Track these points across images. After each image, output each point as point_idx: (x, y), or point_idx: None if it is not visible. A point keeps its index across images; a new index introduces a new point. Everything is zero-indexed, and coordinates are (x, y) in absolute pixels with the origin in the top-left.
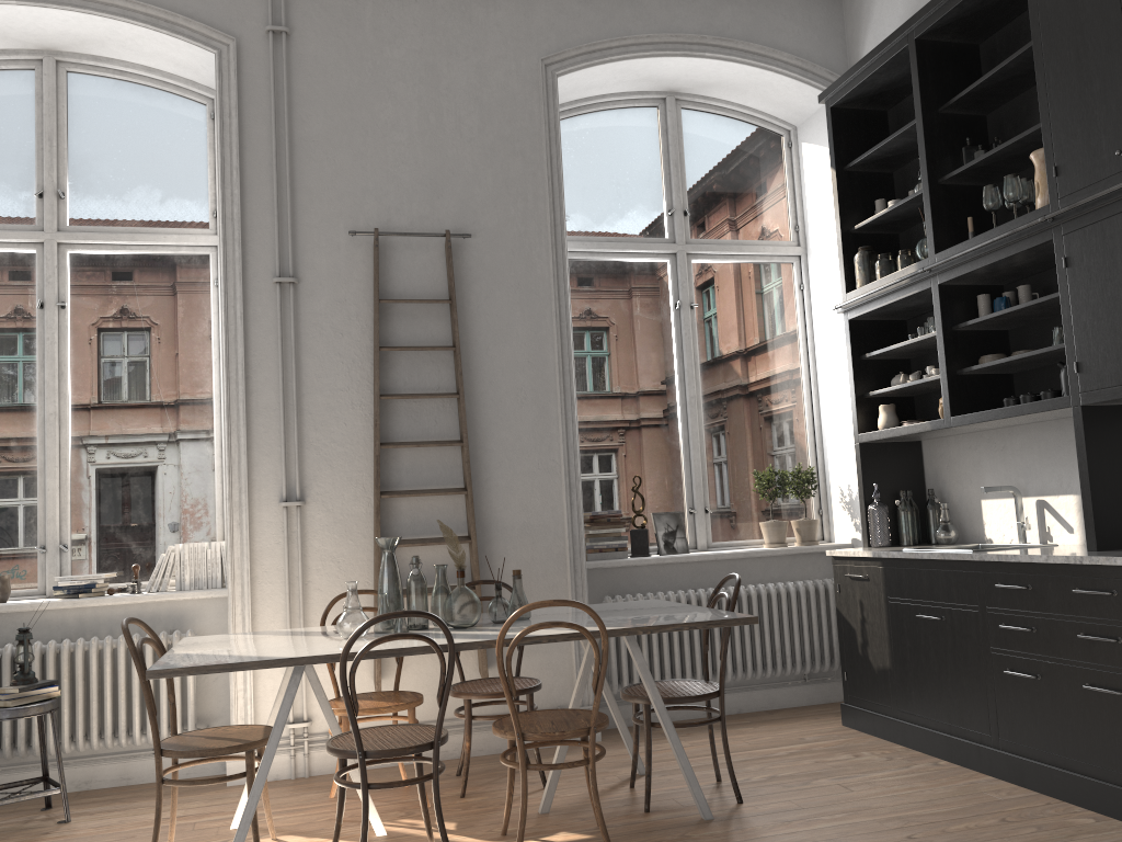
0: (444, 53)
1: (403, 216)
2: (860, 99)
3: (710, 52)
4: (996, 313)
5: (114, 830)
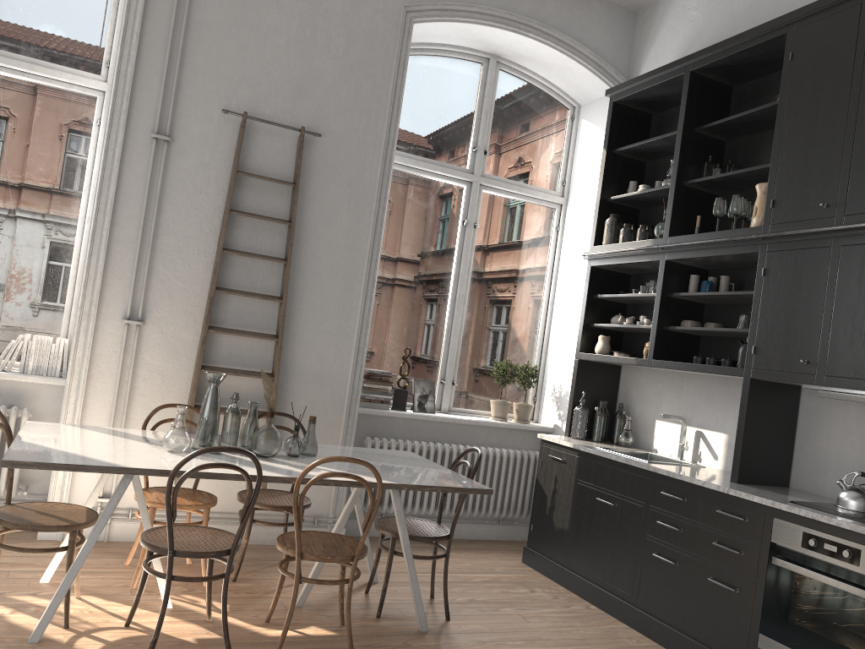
0: None
1: (269, 107)
2: (636, 101)
3: (533, 33)
4: (703, 292)
5: None
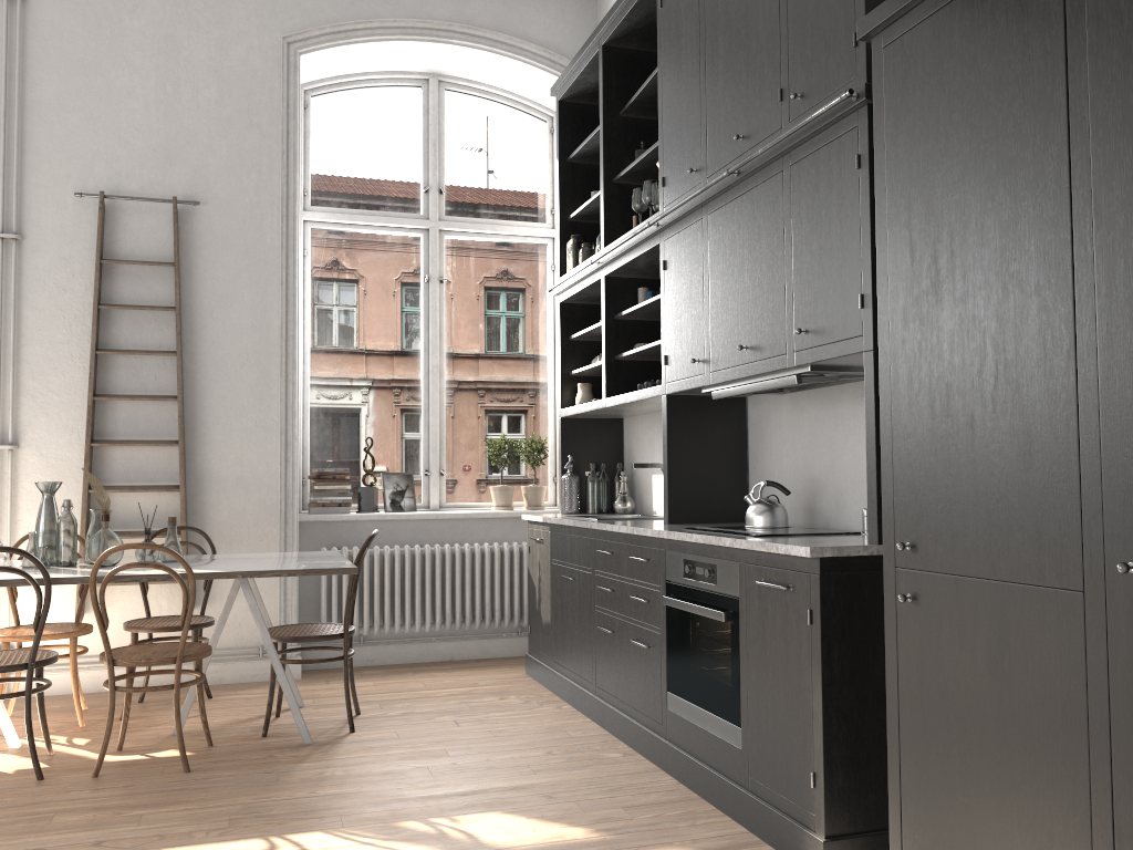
0: (185, 25)
1: (134, 181)
2: (583, 95)
3: (458, 39)
4: (636, 306)
5: None
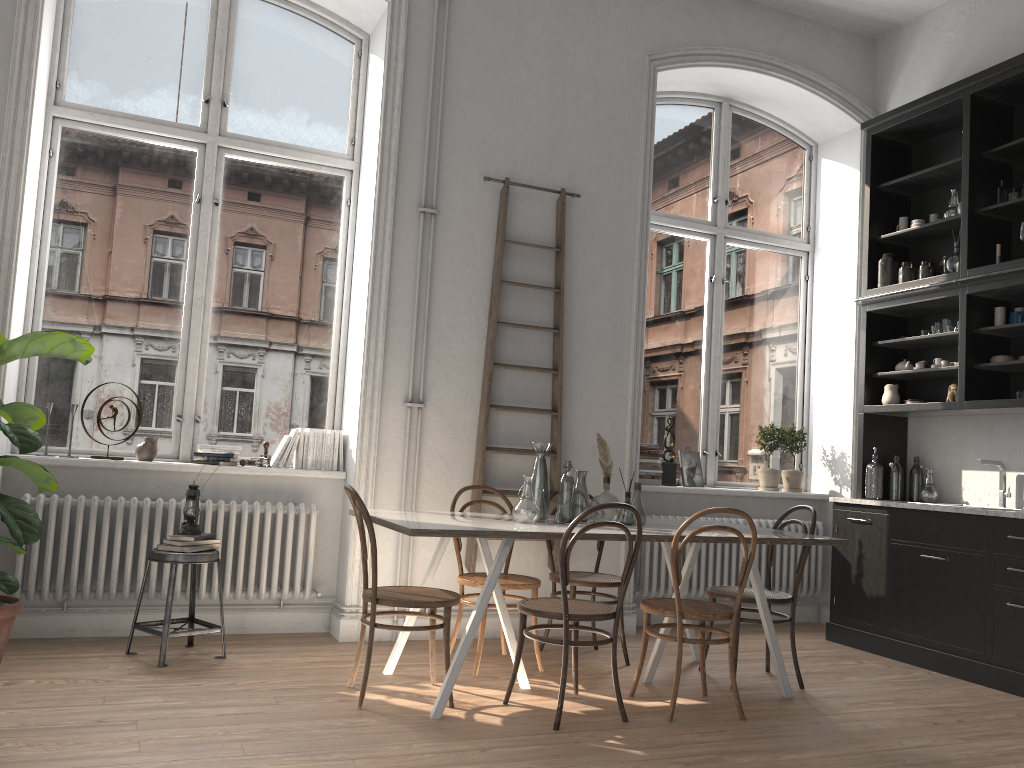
0: (572, 35)
1: (526, 170)
2: (898, 132)
3: (775, 71)
4: (1019, 323)
5: (277, 667)
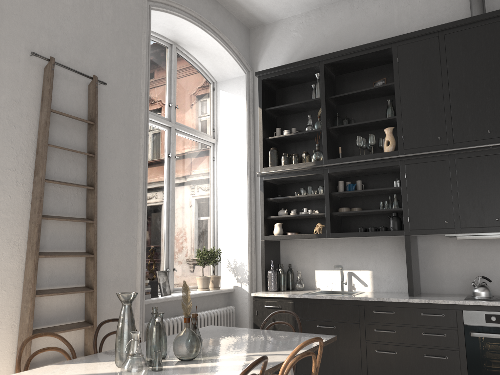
0: None
1: (65, 55)
2: (275, 80)
3: (210, 31)
4: (359, 190)
5: None
